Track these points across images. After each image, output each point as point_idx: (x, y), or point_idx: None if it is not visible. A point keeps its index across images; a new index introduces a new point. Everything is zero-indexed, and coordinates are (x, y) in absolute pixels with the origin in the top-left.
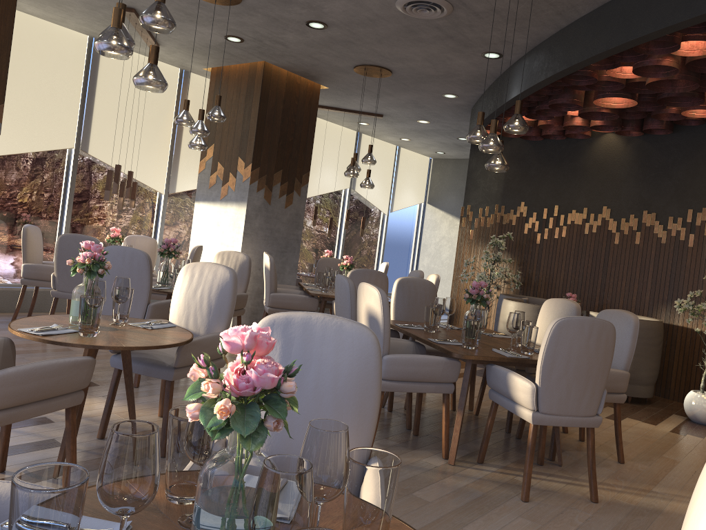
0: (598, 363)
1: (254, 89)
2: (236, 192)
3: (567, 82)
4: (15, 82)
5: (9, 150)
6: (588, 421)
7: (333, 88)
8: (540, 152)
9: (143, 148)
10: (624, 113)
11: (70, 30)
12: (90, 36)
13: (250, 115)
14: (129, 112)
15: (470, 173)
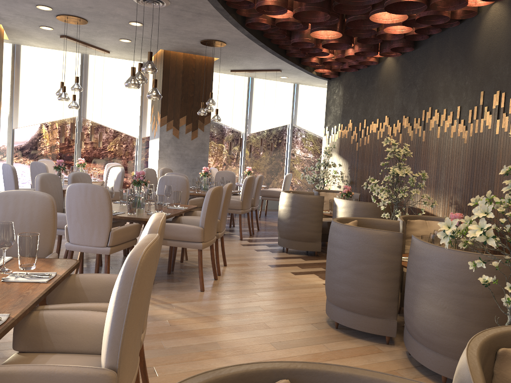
0: (97, 212)
1: (161, 67)
2: (157, 133)
3: (259, 28)
4: (40, 85)
5: (40, 121)
6: (99, 250)
7: (221, 58)
8: (358, 79)
9: (121, 112)
10: (373, 39)
11: (69, 52)
12: (80, 53)
13: (160, 84)
14: (110, 92)
15: (327, 103)
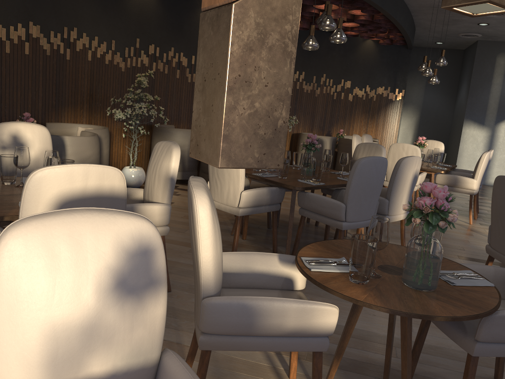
0: None
1: None
2: None
3: None
4: None
5: None
6: None
7: None
8: None
9: None
10: None
11: None
12: None
13: None
14: None
15: None
